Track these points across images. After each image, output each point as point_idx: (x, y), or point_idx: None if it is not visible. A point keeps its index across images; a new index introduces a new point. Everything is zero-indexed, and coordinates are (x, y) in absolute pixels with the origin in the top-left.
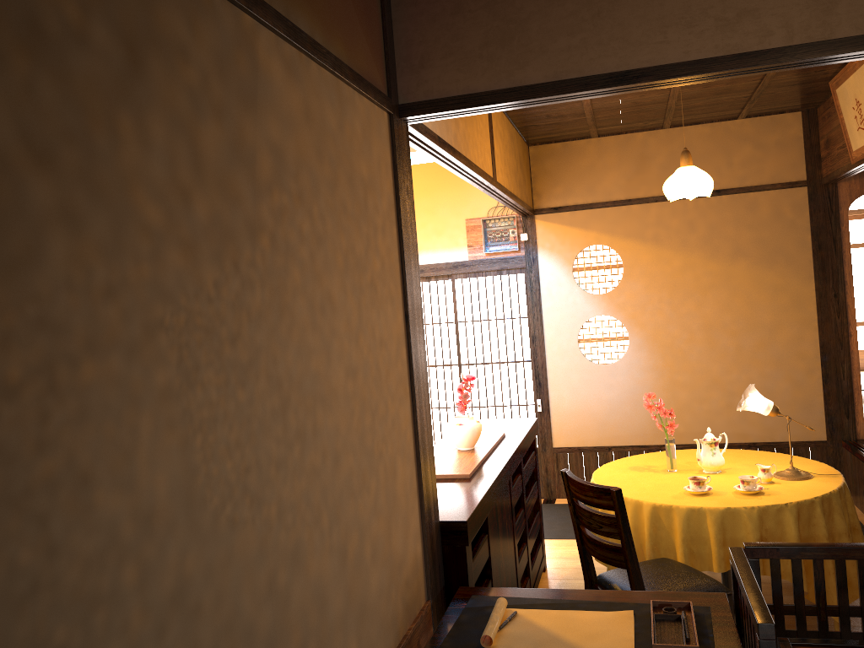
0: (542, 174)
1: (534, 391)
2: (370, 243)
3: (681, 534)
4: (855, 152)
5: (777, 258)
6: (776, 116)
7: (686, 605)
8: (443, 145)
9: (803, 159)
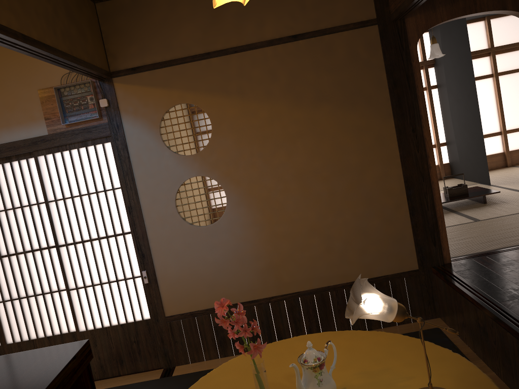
0: (115, 32)
1: (139, 263)
2: None
3: None
4: None
5: (357, 99)
6: None
7: None
8: None
9: None
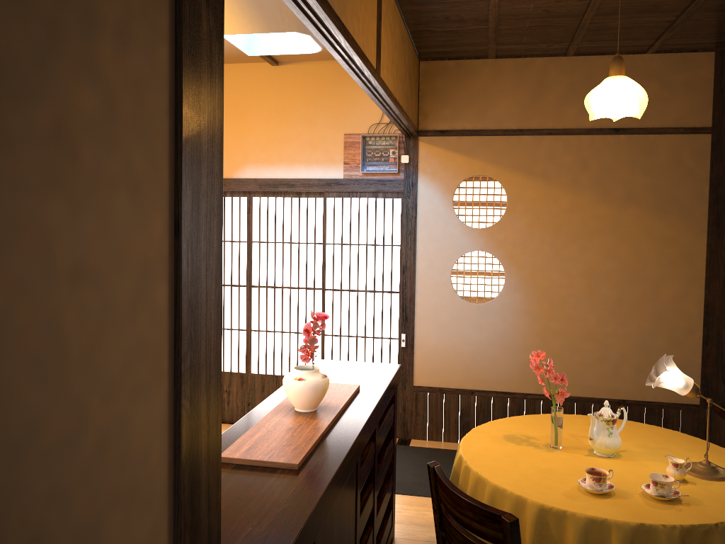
0: (431, 93)
1: (399, 325)
2: (65, 43)
3: None
4: None
5: (671, 208)
6: (688, 55)
7: None
8: None
9: (711, 103)
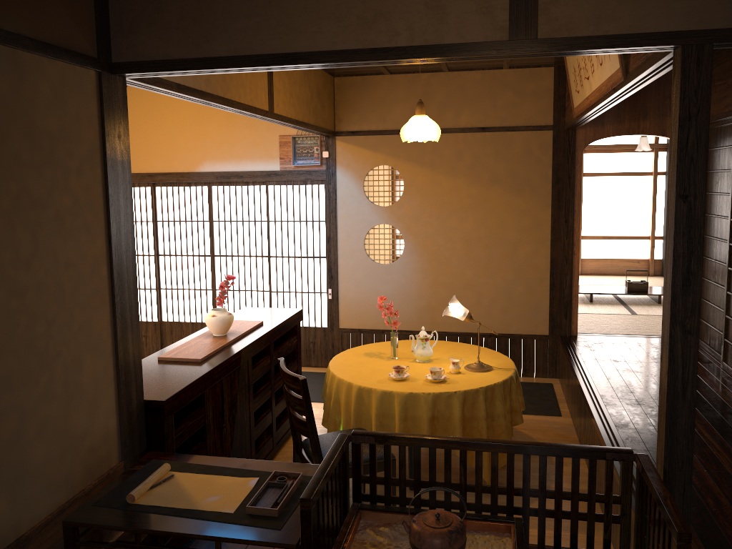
0: (344, 102)
1: (327, 282)
2: (57, 184)
3: (375, 410)
4: (575, 109)
5: (524, 187)
6: (534, 69)
7: (298, 475)
8: (184, 90)
9: (552, 107)
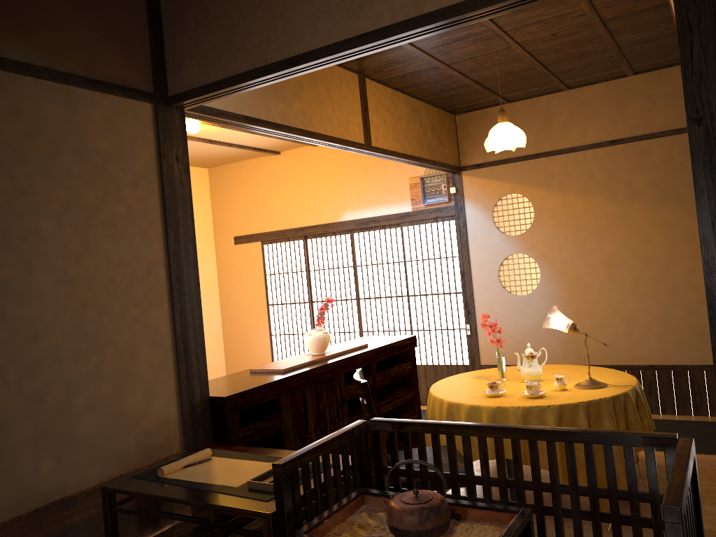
0: (467, 137)
1: (465, 318)
2: (110, 195)
3: None
4: None
5: (669, 198)
6: (664, 70)
7: None
8: (254, 122)
9: None
